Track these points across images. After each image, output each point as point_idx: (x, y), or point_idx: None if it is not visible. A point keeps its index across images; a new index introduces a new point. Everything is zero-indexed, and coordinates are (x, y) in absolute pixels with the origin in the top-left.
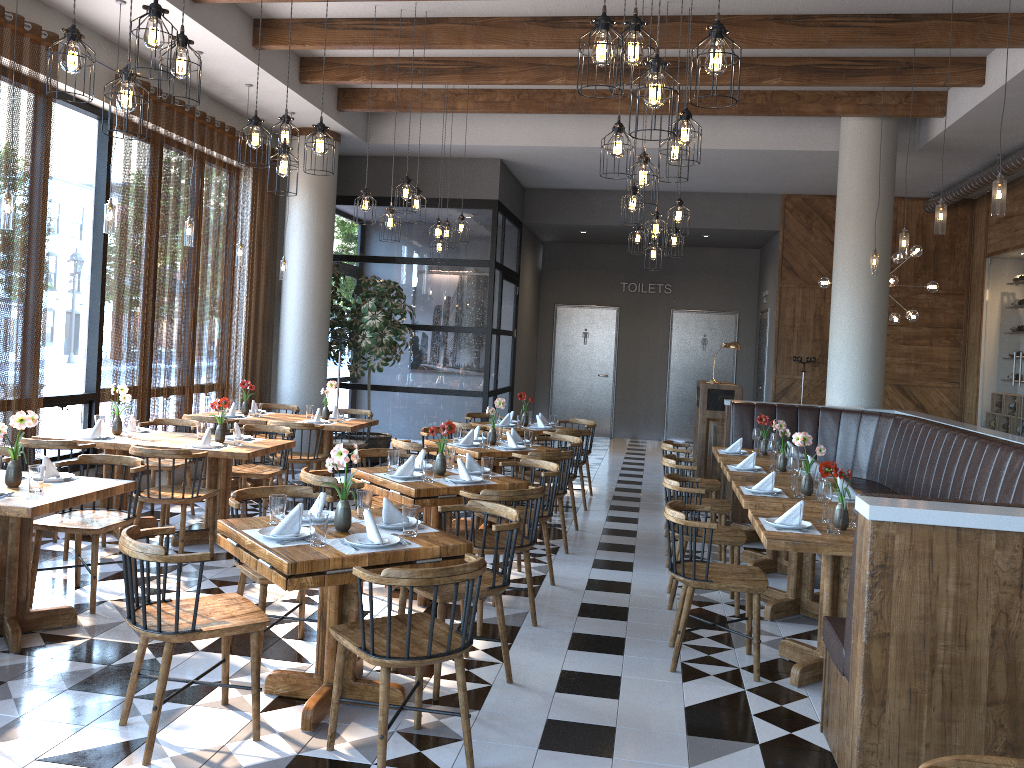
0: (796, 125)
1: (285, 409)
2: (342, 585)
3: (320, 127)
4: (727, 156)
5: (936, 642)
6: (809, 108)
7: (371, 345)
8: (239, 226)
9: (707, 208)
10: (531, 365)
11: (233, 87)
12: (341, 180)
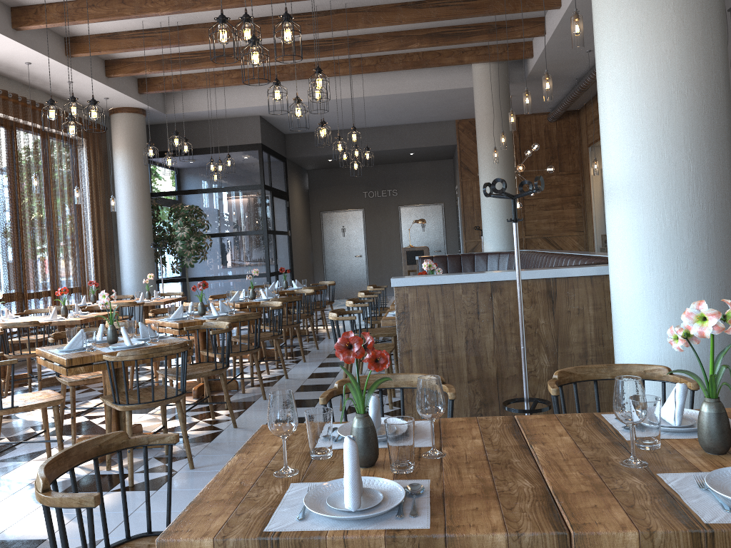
0: (447, 73)
1: (125, 298)
2: (116, 377)
3: (92, 102)
4: (407, 98)
5: (437, 351)
6: (447, 60)
7: (183, 250)
8: (78, 178)
9: (408, 134)
10: (308, 254)
11: (60, 84)
12: (153, 141)
